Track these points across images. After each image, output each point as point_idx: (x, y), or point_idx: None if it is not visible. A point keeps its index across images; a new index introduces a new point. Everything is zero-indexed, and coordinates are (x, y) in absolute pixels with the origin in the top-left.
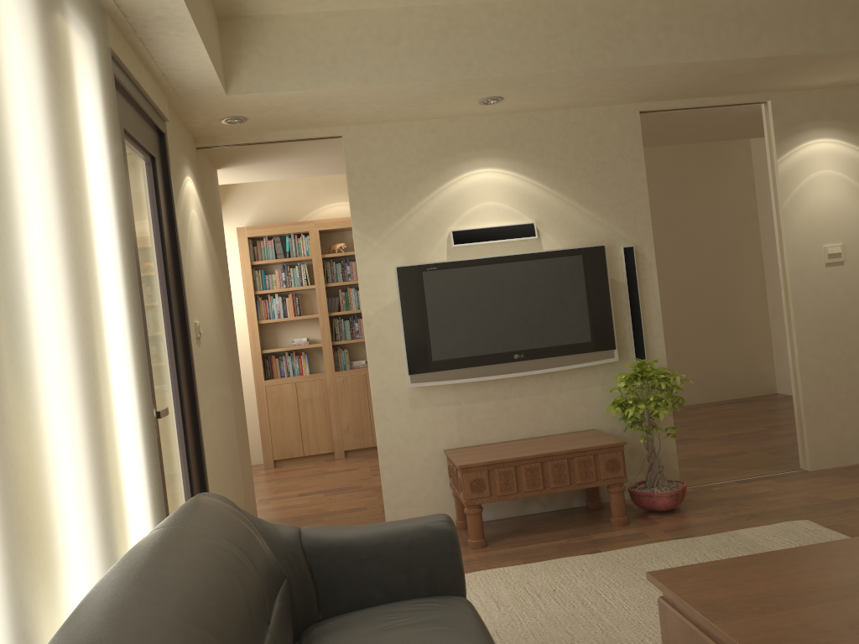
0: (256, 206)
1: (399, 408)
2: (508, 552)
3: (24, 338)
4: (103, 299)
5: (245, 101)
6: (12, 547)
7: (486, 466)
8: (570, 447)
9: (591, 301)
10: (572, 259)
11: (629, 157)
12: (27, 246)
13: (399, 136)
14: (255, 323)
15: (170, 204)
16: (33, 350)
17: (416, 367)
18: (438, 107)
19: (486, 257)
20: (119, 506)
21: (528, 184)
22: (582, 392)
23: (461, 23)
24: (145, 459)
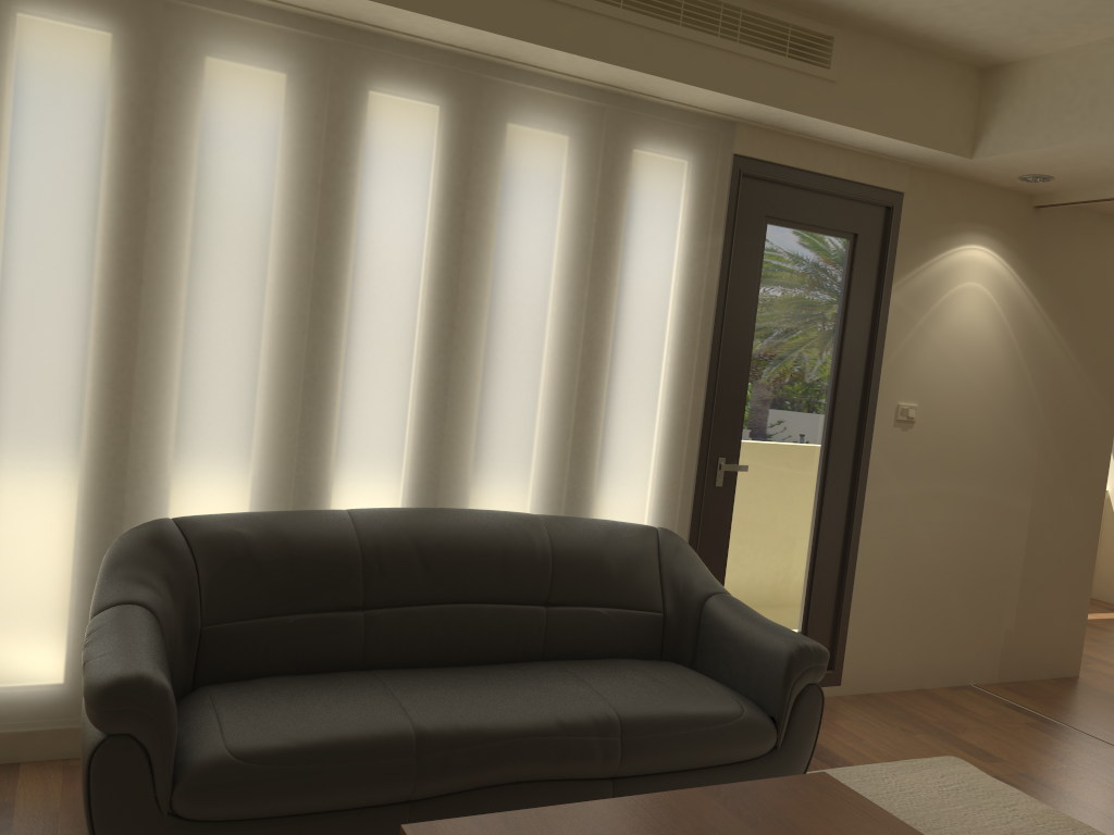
0: None
1: None
2: None
3: (476, 372)
4: (619, 360)
5: (1004, 161)
6: (421, 476)
7: None
8: None
9: None
10: None
11: None
12: (500, 320)
13: None
14: None
15: (880, 279)
16: (486, 381)
17: None
18: None
19: None
20: (584, 505)
21: None
22: None
23: None
24: (657, 490)
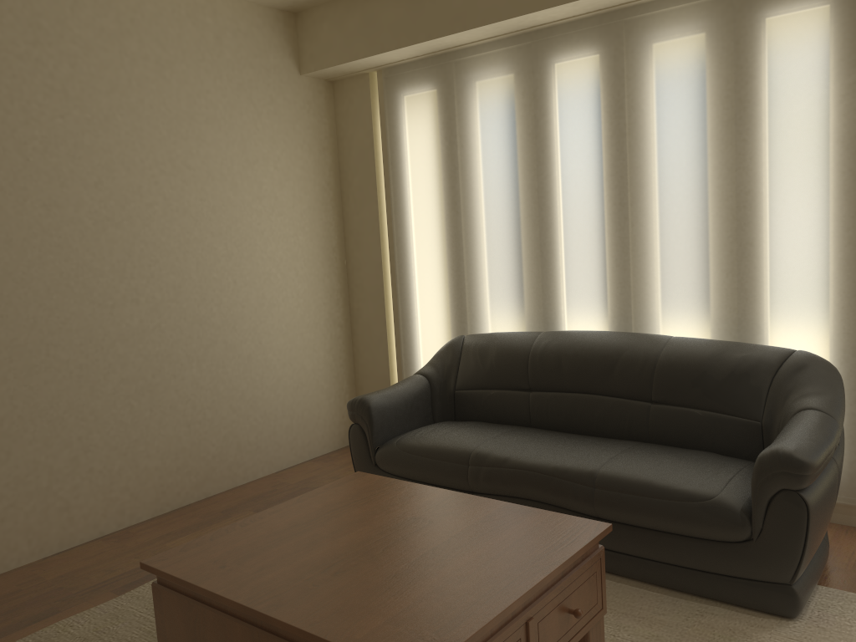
0: None
1: None
2: None
3: (643, 234)
4: (768, 205)
5: None
6: (613, 310)
7: None
8: None
9: None
10: None
11: None
12: (656, 192)
13: None
14: None
15: None
16: (651, 239)
17: None
18: None
19: None
20: (750, 332)
21: None
22: None
23: None
24: (829, 318)
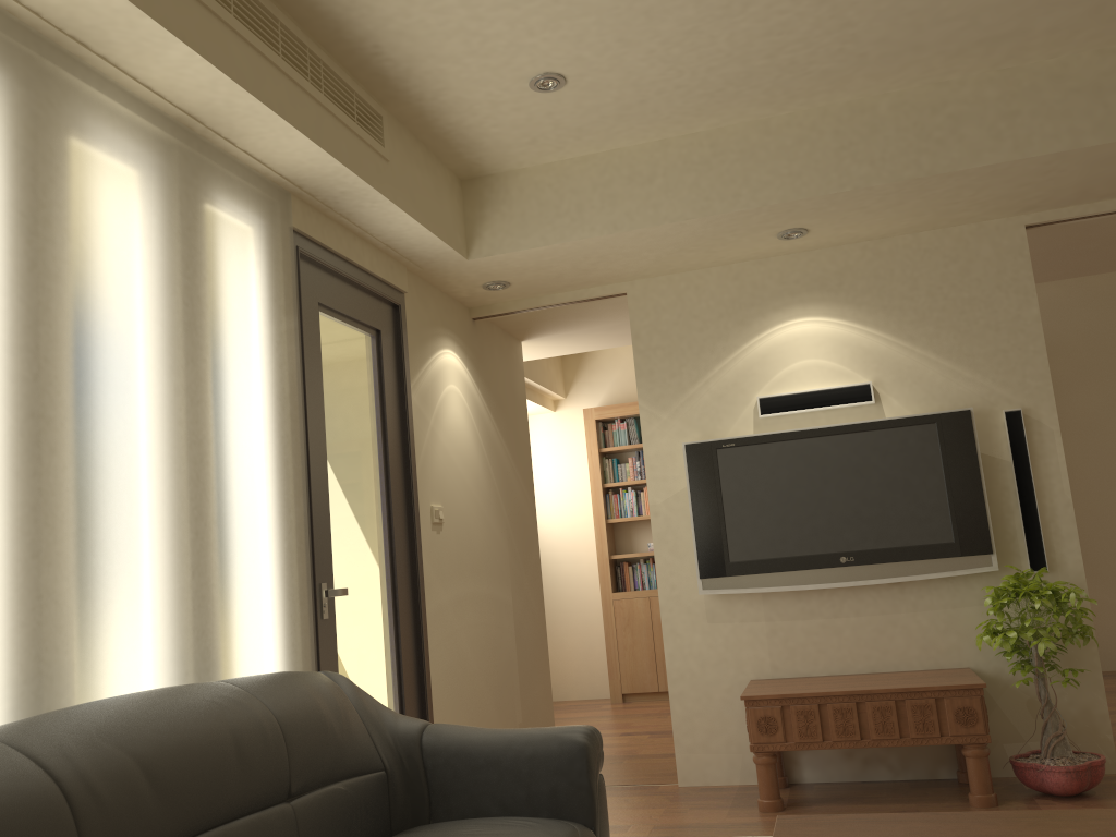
0: (610, 383)
1: (693, 622)
2: None
3: (82, 489)
4: (230, 466)
5: (492, 263)
6: (25, 665)
7: (778, 701)
8: (902, 685)
9: (953, 486)
10: (922, 429)
11: (1011, 288)
12: (103, 409)
13: (694, 287)
14: (602, 522)
15: (402, 378)
16: (95, 501)
17: (709, 569)
18: (729, 249)
19: (801, 429)
20: (220, 669)
21: (862, 334)
22: (949, 614)
23: (727, 149)
24: (283, 633)
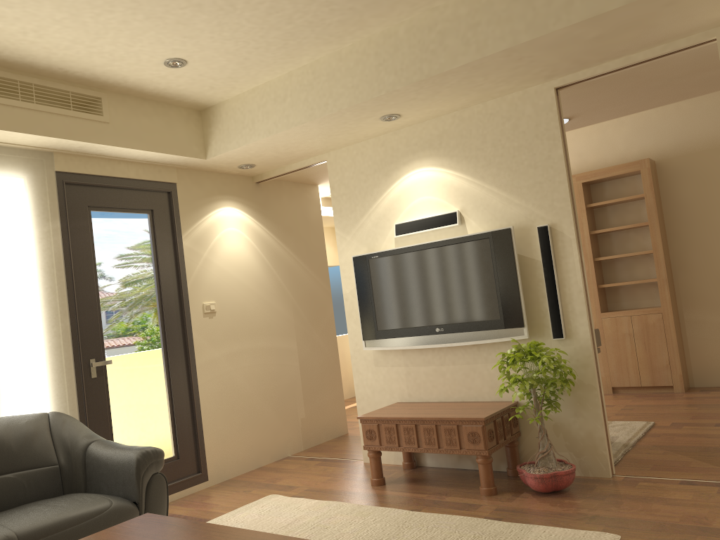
0: None
1: (367, 365)
2: (379, 493)
3: None
4: None
5: (224, 158)
6: None
7: (376, 420)
8: (444, 415)
9: (499, 281)
10: (481, 243)
11: (545, 136)
12: None
13: (360, 153)
14: None
15: (174, 233)
16: None
17: (367, 335)
18: (361, 130)
19: (413, 245)
20: None
21: (453, 177)
22: (506, 365)
23: (320, 73)
24: (48, 390)
